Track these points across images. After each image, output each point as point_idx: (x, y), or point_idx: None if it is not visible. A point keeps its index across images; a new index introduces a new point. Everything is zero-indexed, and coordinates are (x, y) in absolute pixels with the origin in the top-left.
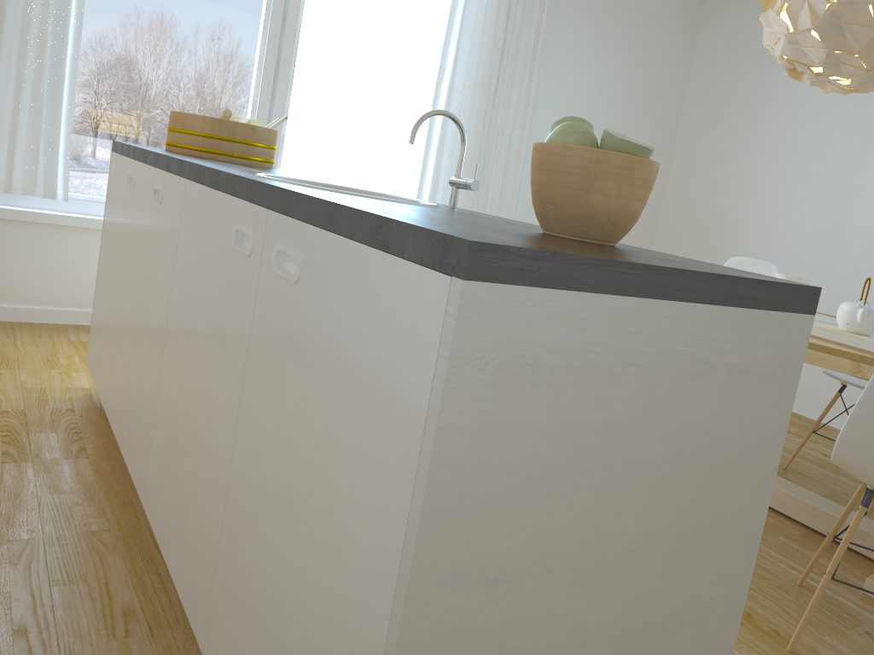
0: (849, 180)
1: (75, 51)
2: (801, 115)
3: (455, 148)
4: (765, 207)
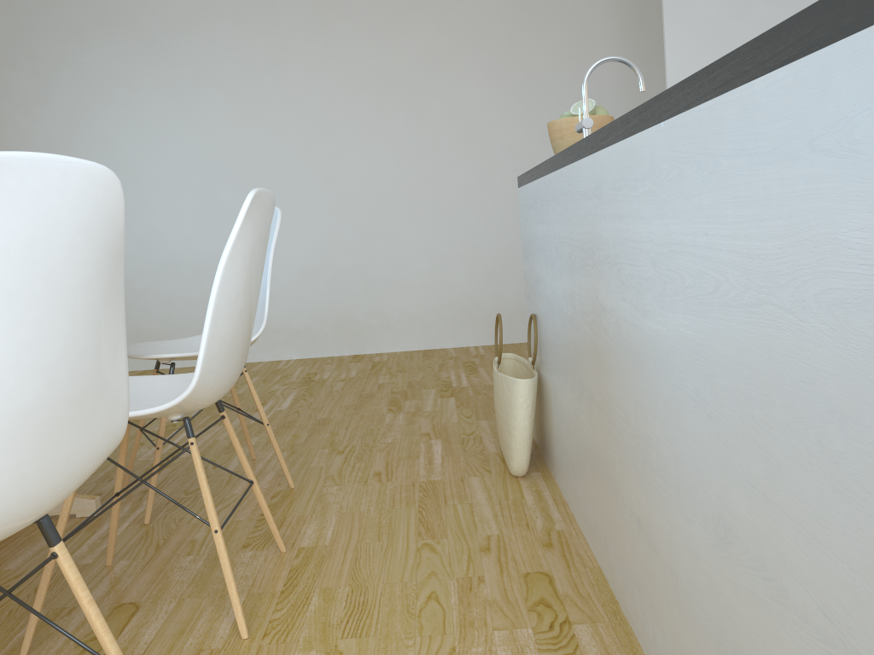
0: None
1: None
2: None
3: None
4: None
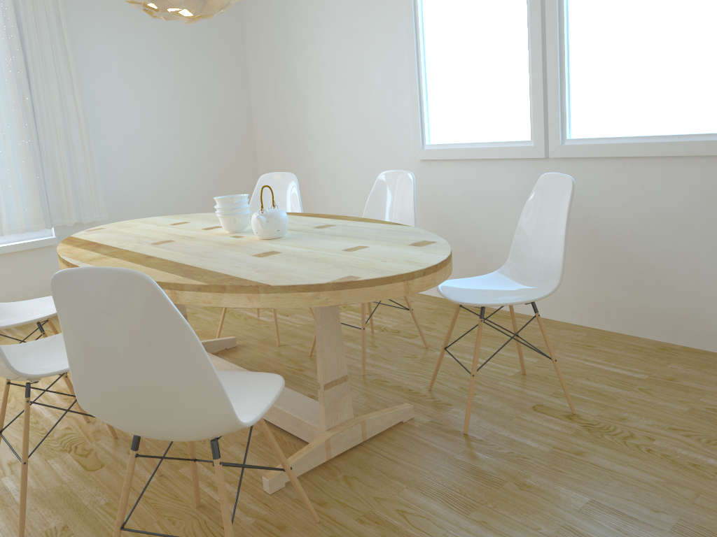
0: (361, 79)
1: None
2: (319, 32)
3: (0, 139)
4: (317, 117)
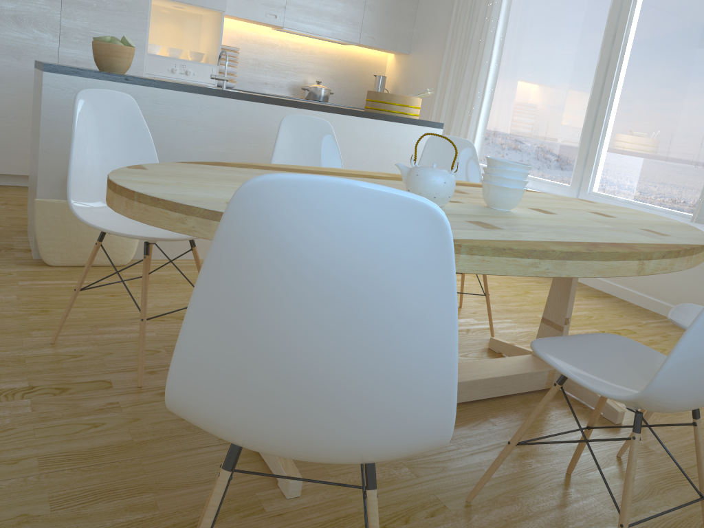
0: None
1: (494, 85)
2: None
3: None
4: None
